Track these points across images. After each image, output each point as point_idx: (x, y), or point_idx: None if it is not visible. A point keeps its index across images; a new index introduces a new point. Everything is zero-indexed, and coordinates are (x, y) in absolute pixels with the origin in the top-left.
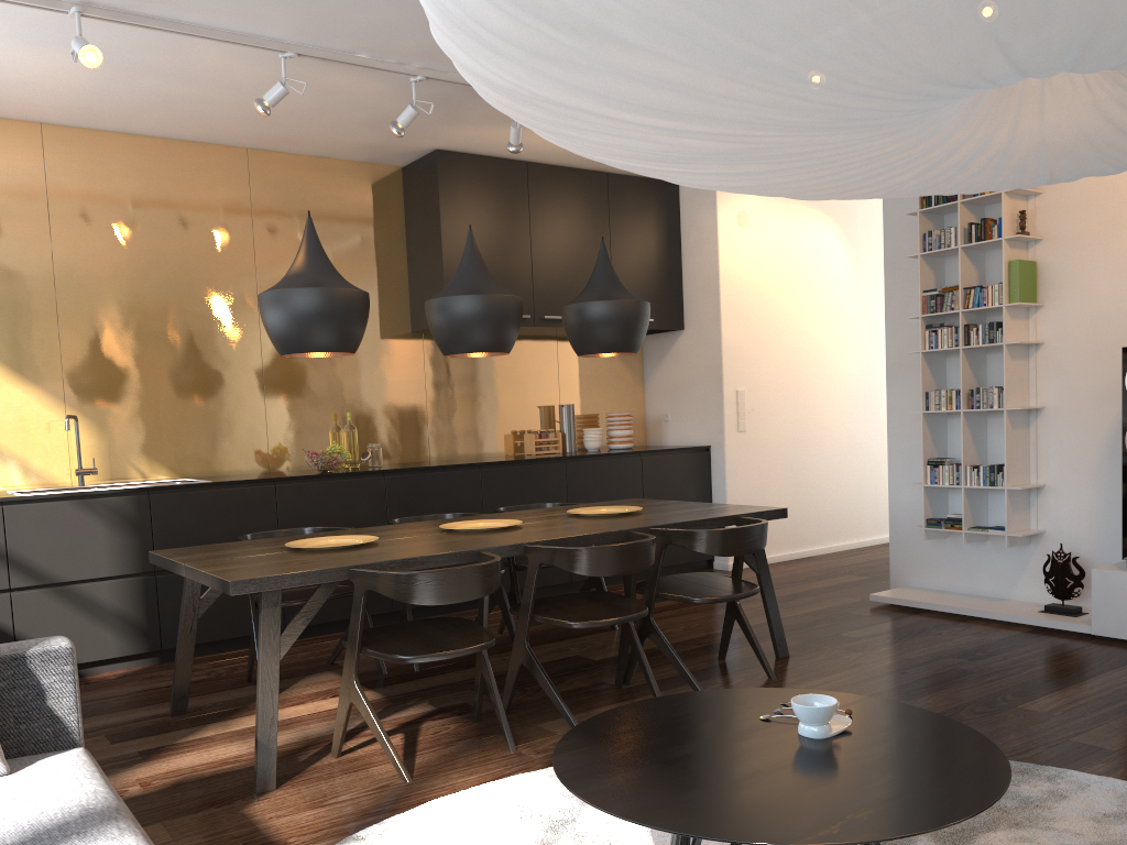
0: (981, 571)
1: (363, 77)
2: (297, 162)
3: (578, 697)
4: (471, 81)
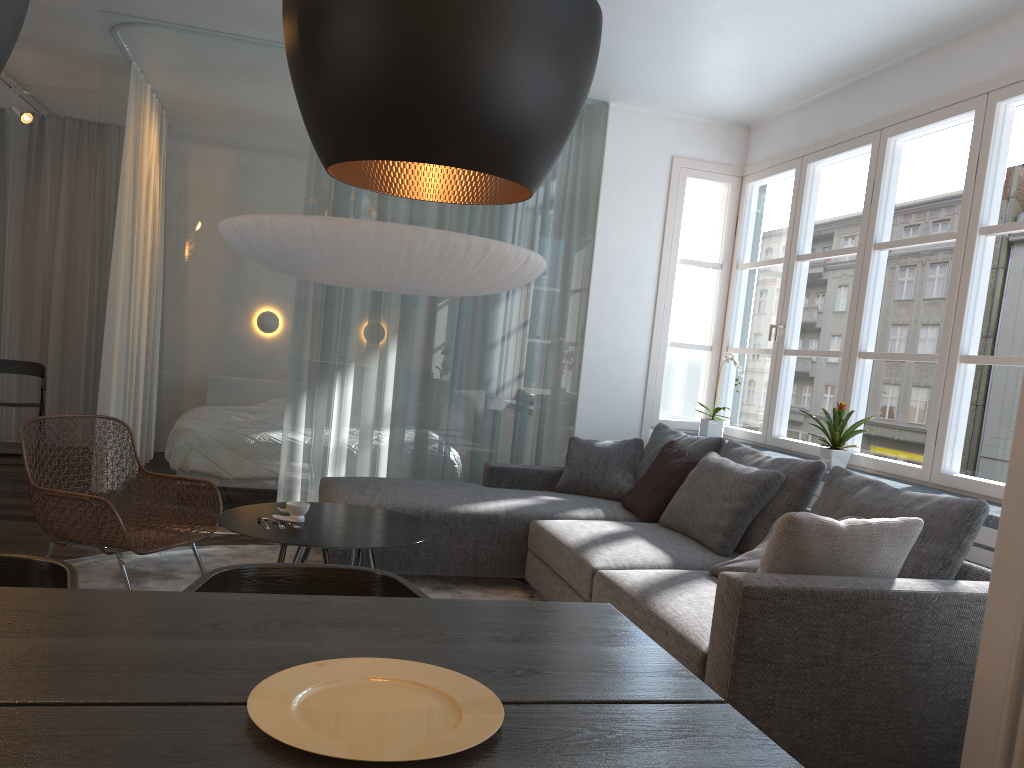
0: None
1: None
2: None
3: None
4: (516, 266)
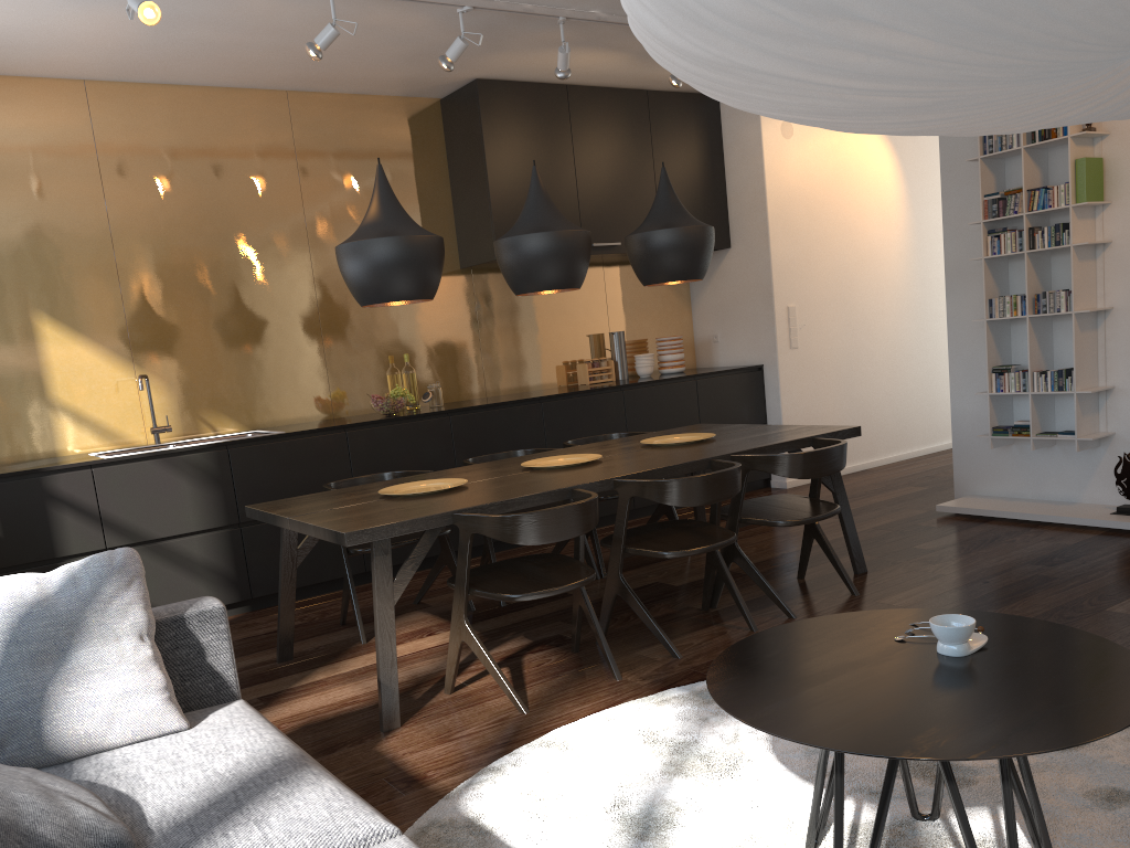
0: (1048, 476)
1: (409, 11)
2: (337, 101)
3: (668, 623)
4: (656, 50)
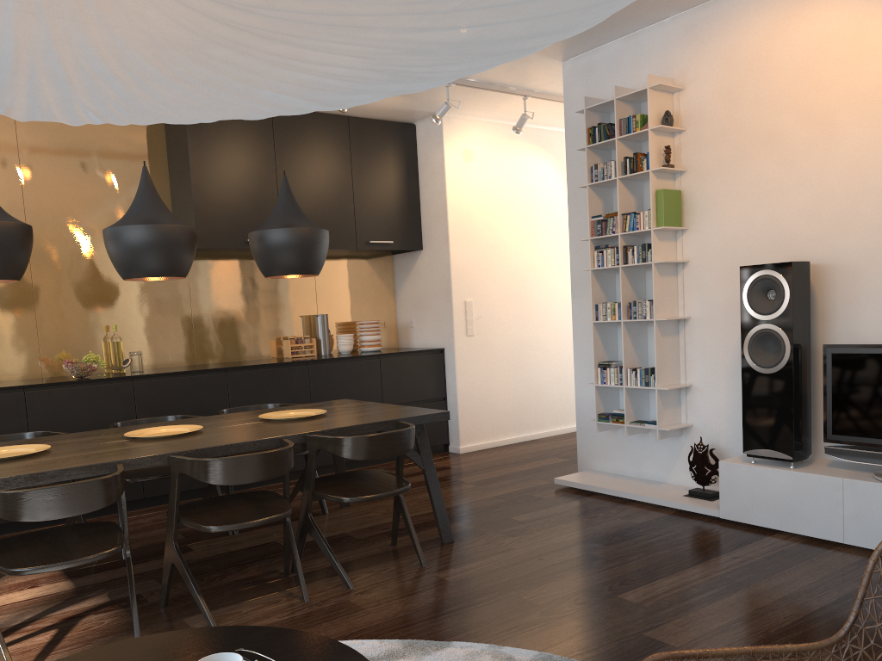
0: (645, 458)
1: None
2: None
3: (242, 587)
4: None
